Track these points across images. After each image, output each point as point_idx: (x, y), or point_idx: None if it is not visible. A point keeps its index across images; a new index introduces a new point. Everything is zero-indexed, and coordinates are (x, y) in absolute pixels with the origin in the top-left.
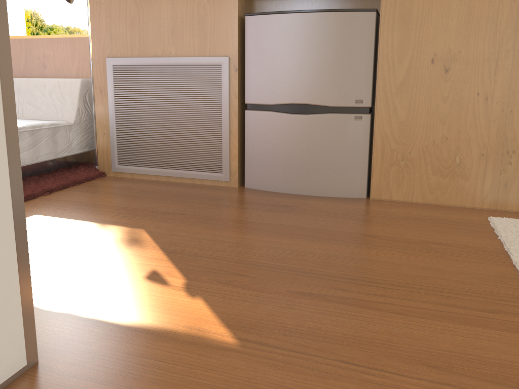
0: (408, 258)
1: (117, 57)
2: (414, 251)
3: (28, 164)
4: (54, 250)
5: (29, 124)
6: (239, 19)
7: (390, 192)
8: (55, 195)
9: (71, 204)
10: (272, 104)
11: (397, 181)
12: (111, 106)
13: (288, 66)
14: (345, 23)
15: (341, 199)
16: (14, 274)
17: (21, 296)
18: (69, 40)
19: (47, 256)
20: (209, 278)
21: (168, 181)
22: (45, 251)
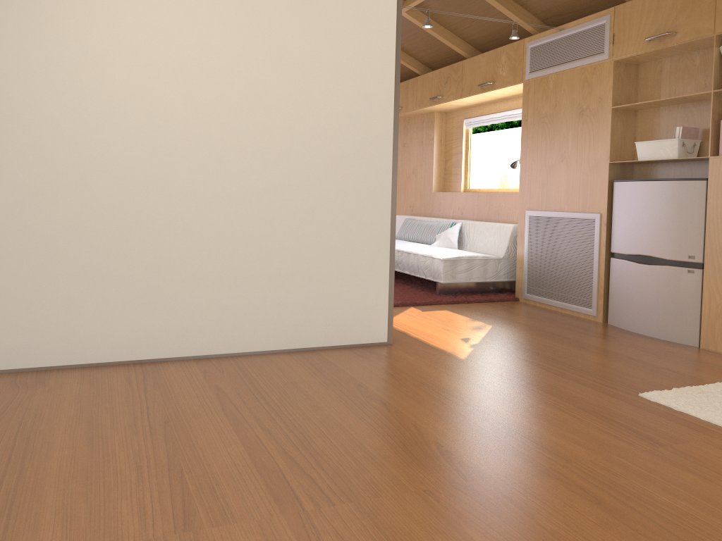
0: (625, 368)
1: (532, 210)
2: (638, 368)
3: (462, 282)
4: (436, 323)
5: (467, 255)
6: (610, 184)
7: (715, 344)
8: (469, 304)
9: (472, 309)
10: (626, 253)
11: (721, 333)
12: (525, 247)
13: (637, 223)
14: (679, 190)
15: (671, 343)
16: (386, 303)
17: (388, 313)
18: (514, 194)
19: (430, 324)
20: (489, 345)
21: (555, 310)
22: (431, 322)
